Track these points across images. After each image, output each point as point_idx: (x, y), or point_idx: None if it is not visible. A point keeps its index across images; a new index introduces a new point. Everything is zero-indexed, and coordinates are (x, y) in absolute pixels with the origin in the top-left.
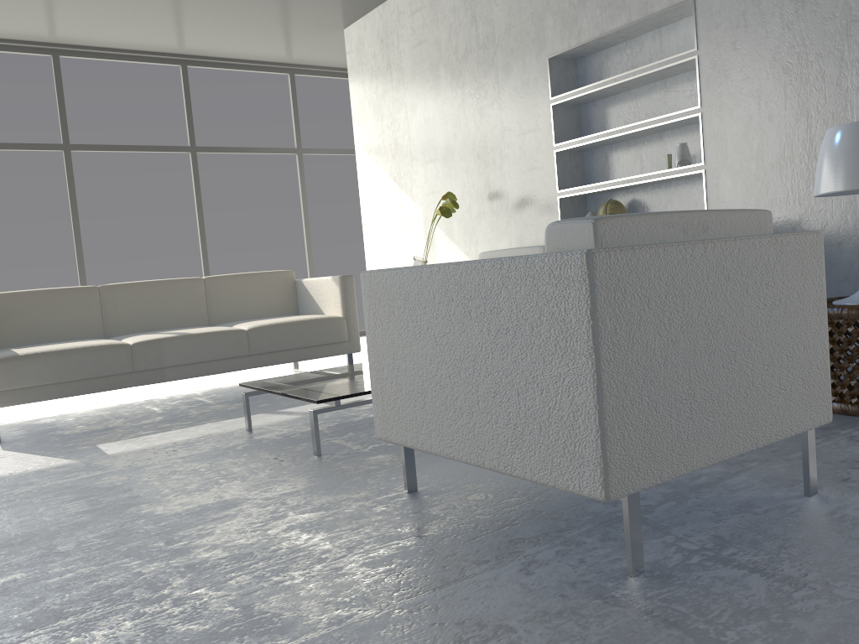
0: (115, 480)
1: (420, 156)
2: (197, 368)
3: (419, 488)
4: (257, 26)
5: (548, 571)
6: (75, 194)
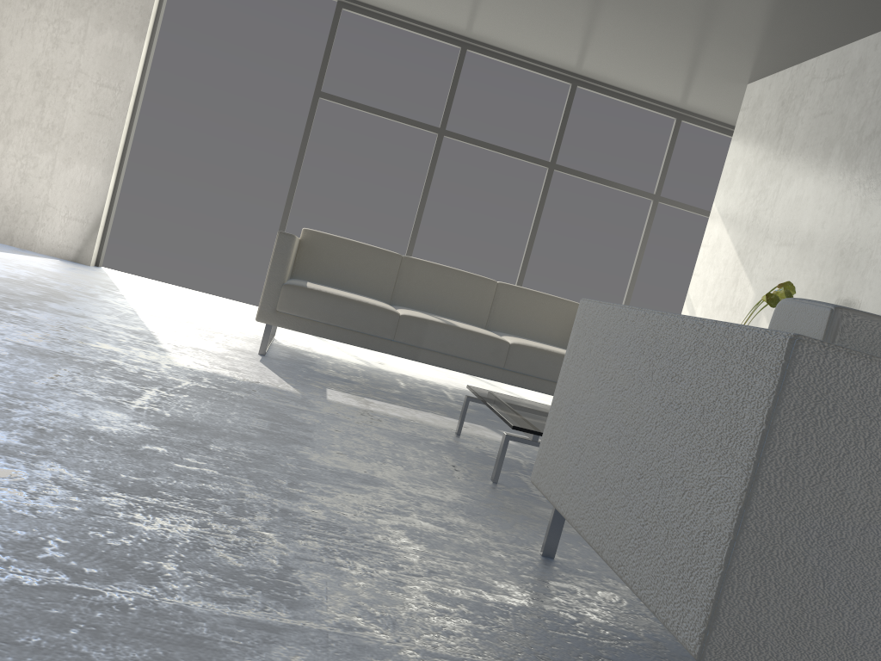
0: (309, 419)
1: (776, 235)
2: (449, 361)
3: (558, 557)
4: (655, 60)
5: None
6: (432, 175)
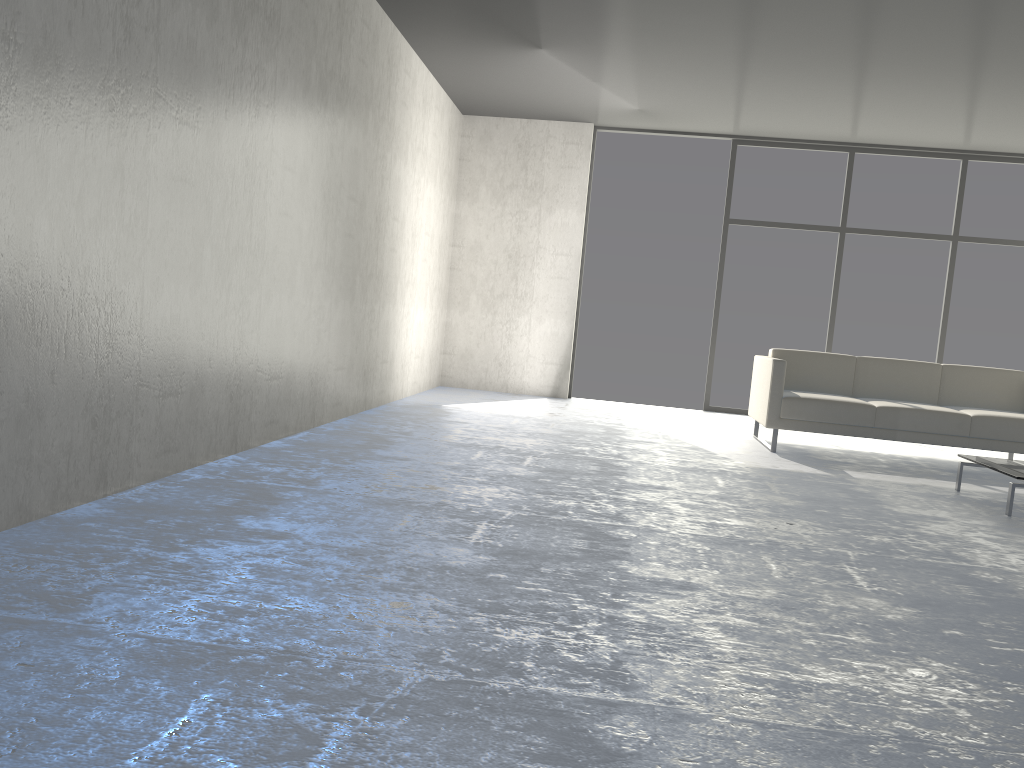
0: (862, 490)
1: None
2: (922, 436)
3: None
4: None
5: None
6: (839, 270)
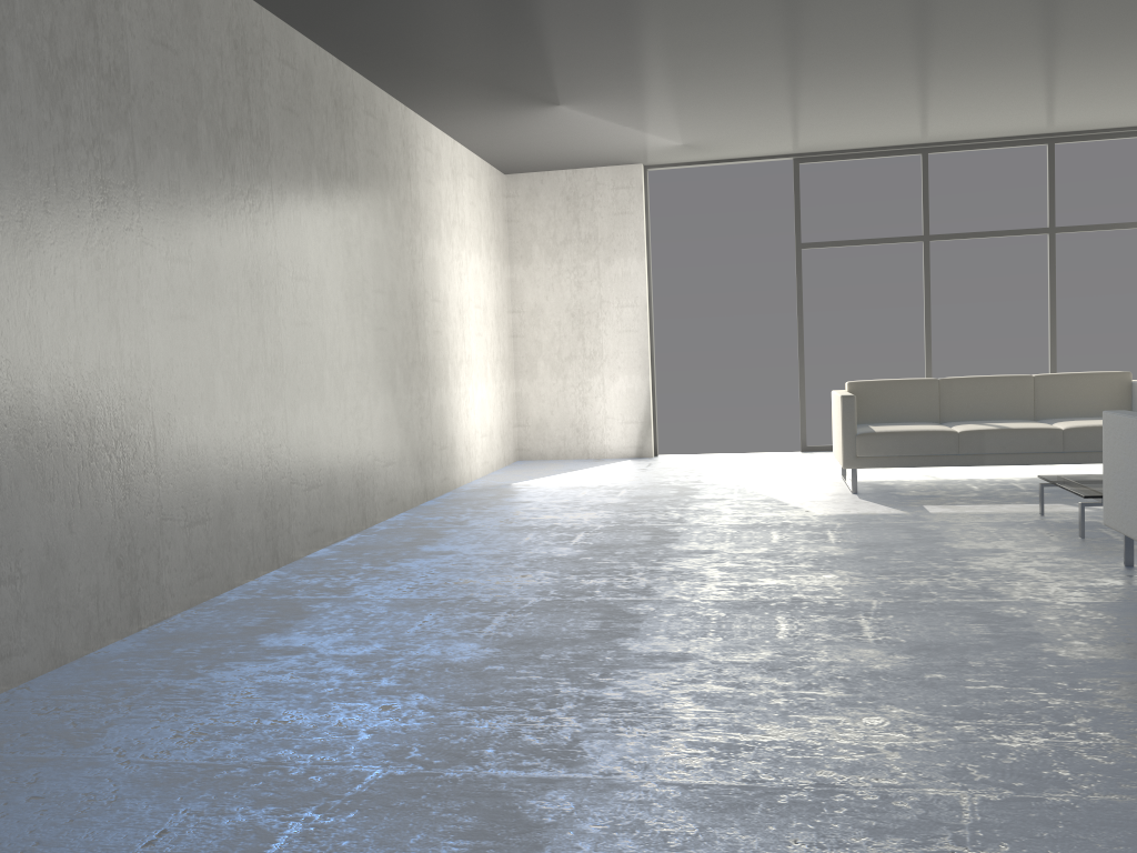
0: (931, 527)
1: None
2: (1012, 458)
3: (1136, 565)
4: (1132, 104)
5: None
6: (928, 282)
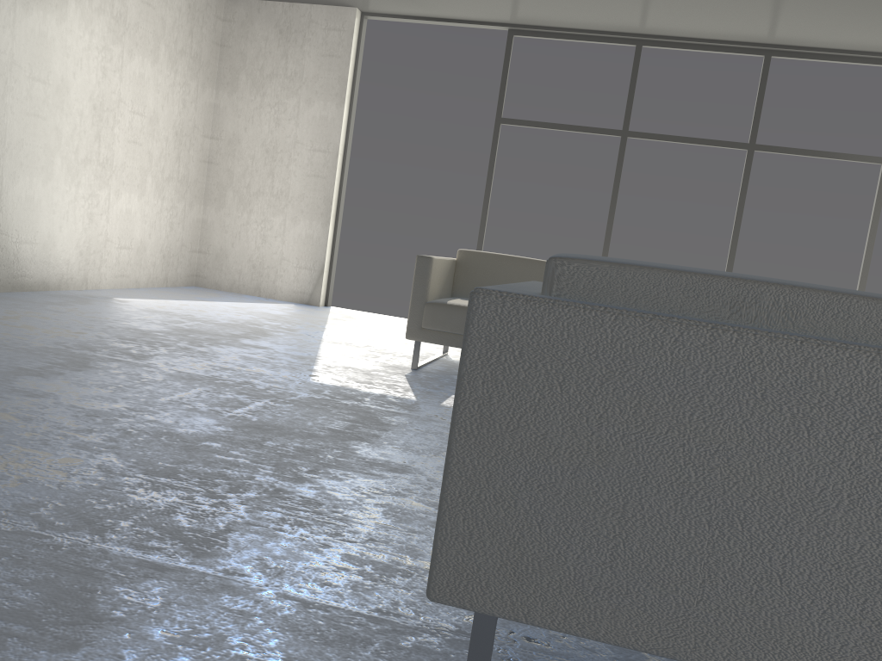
0: (398, 420)
1: None
2: None
3: None
4: (846, 10)
5: (421, 653)
6: (619, 179)
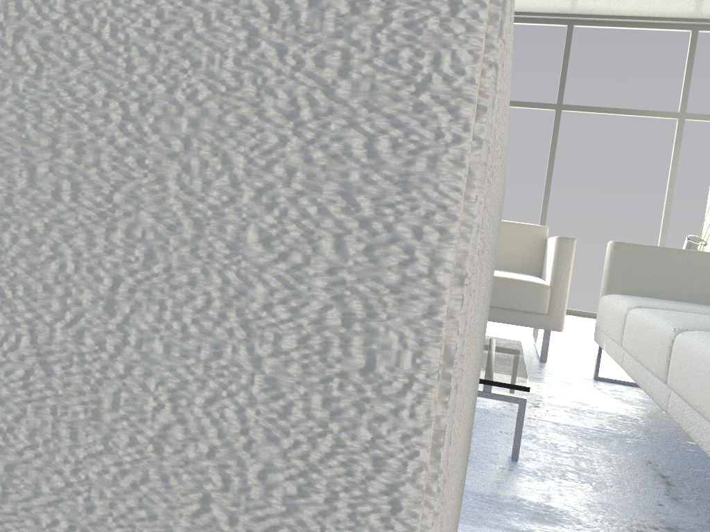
0: None
1: None
2: None
3: None
4: None
5: None
6: None
